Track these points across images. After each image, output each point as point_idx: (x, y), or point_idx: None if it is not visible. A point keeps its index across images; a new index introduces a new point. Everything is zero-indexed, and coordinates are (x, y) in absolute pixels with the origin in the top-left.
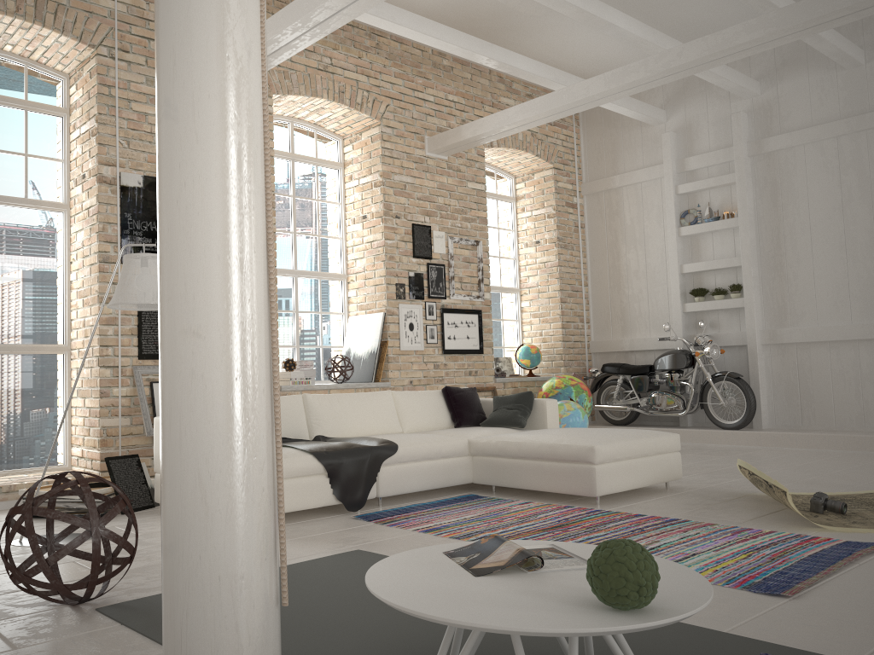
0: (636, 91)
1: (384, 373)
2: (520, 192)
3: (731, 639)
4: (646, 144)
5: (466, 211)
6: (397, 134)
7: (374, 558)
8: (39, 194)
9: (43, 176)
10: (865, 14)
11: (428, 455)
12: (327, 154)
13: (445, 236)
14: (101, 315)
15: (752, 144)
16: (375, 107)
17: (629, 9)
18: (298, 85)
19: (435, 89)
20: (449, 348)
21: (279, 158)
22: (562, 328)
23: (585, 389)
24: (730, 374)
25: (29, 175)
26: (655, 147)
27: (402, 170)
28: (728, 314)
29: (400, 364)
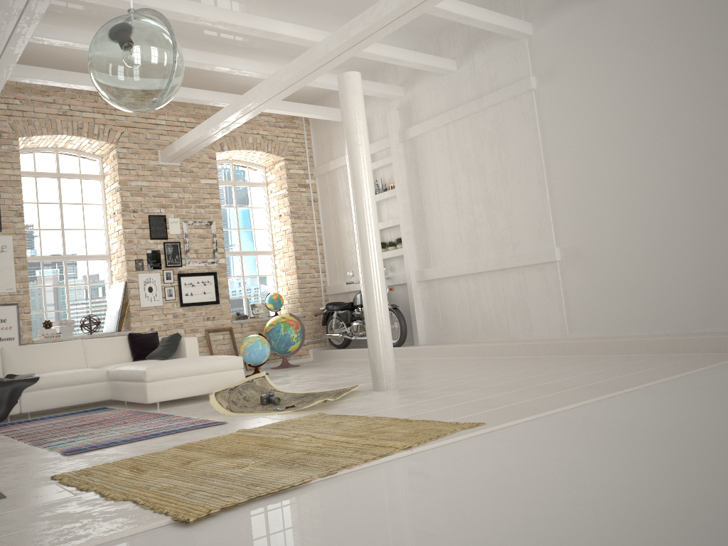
0: (255, 113)
1: (129, 324)
2: (268, 178)
3: None
4: None
5: (200, 200)
6: (132, 152)
7: None
8: None
9: None
10: (345, 58)
11: (68, 383)
12: (89, 170)
13: (180, 221)
14: None
15: (401, 133)
16: (111, 135)
17: (281, 48)
18: (40, 128)
19: (167, 115)
20: (187, 302)
21: (47, 177)
22: (298, 279)
23: (292, 324)
24: (390, 306)
25: None
26: None
27: (138, 177)
28: (399, 260)
29: (142, 317)
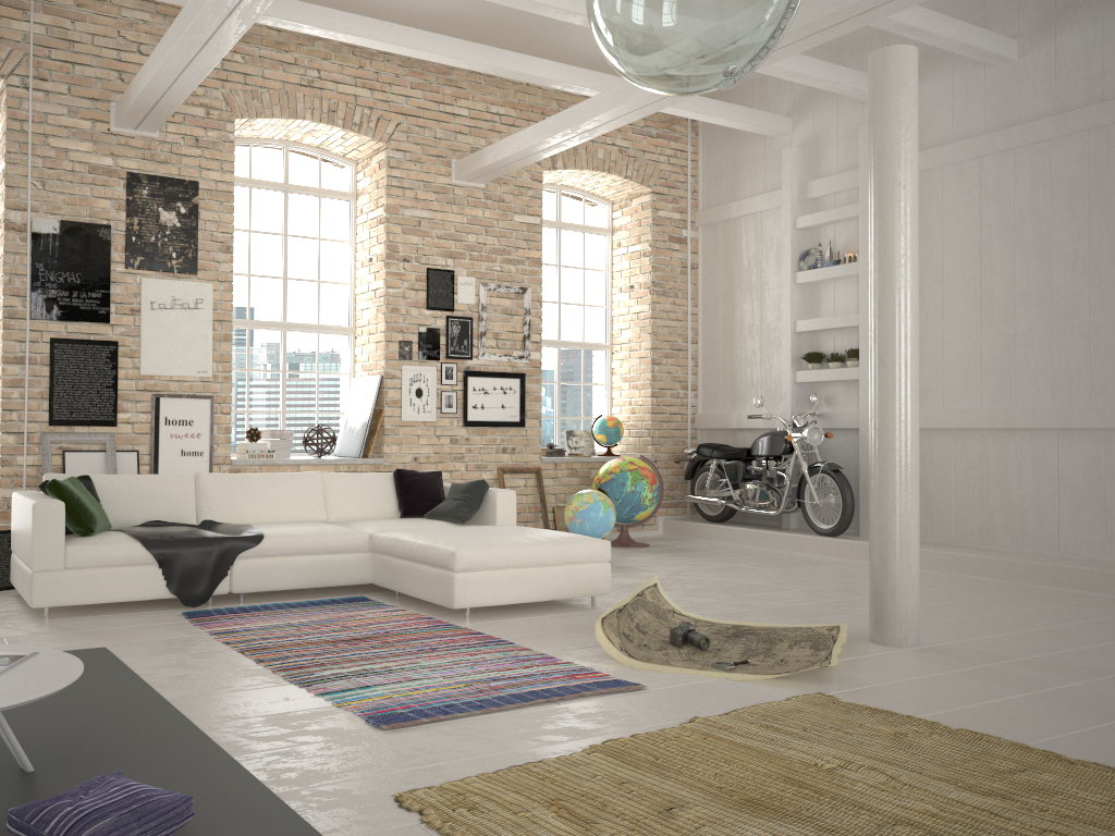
0: (653, 110)
1: (380, 447)
2: (616, 222)
3: (218, 761)
4: (769, 162)
5: (510, 250)
6: (411, 159)
7: (96, 656)
8: None
9: None
10: (870, 19)
11: (307, 550)
12: (335, 183)
13: (475, 283)
14: (4, 377)
15: None
16: (381, 127)
17: None
18: (271, 106)
19: (472, 99)
20: (474, 419)
21: (268, 189)
22: (652, 397)
23: (646, 476)
24: (826, 466)
25: None
26: (778, 165)
27: (416, 202)
28: (846, 387)
29: (401, 437)
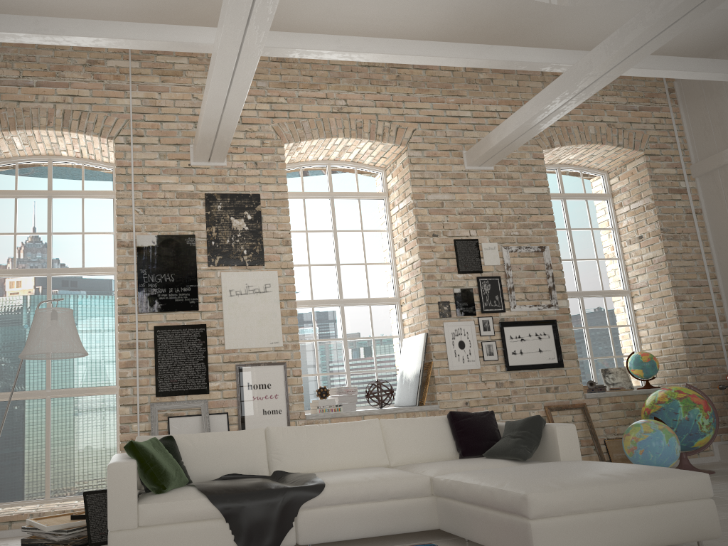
0: (649, 50)
1: (433, 395)
2: (614, 187)
3: None
4: None
5: (524, 217)
6: (428, 155)
7: None
8: (94, 262)
9: (97, 248)
10: None
11: (369, 497)
12: (369, 187)
13: (498, 247)
14: (120, 360)
15: None
16: (400, 134)
17: None
18: (310, 131)
19: (472, 103)
20: (515, 364)
21: (317, 198)
22: (681, 330)
23: (698, 402)
24: None
25: (85, 248)
26: None
27: (437, 188)
28: None
29: (451, 385)
